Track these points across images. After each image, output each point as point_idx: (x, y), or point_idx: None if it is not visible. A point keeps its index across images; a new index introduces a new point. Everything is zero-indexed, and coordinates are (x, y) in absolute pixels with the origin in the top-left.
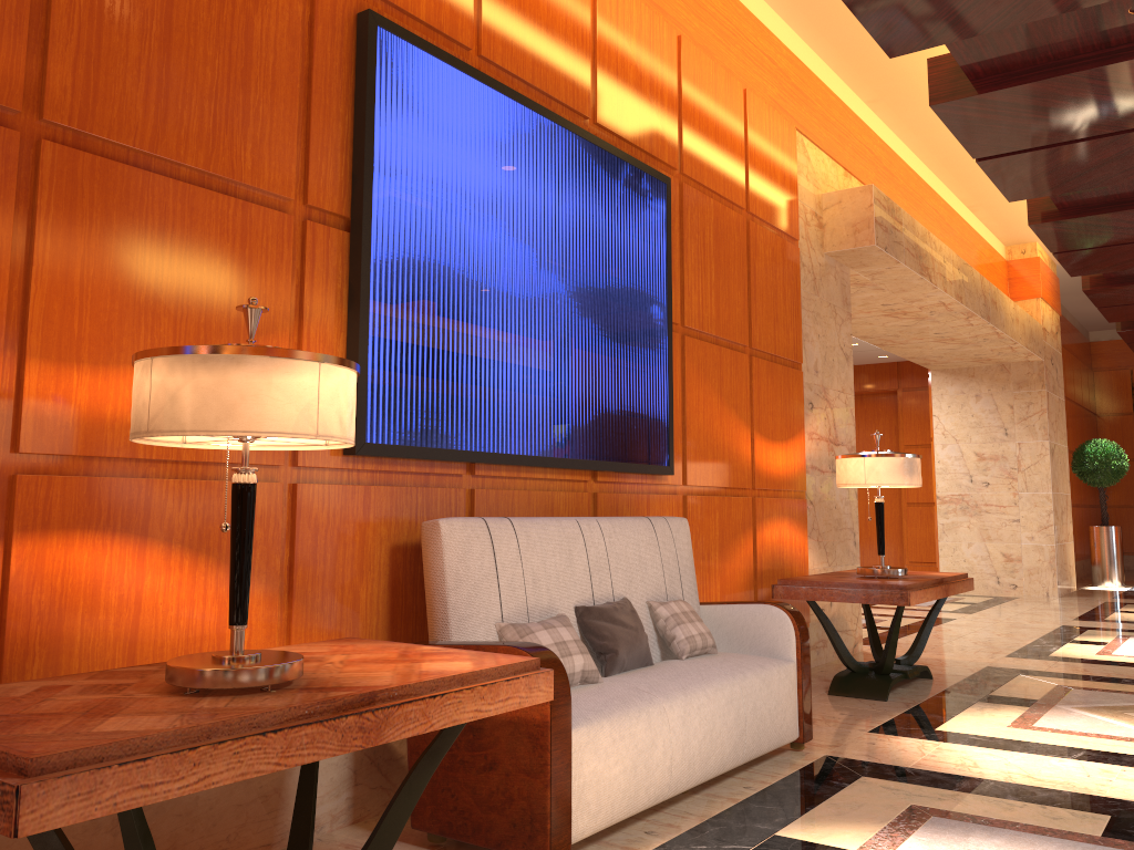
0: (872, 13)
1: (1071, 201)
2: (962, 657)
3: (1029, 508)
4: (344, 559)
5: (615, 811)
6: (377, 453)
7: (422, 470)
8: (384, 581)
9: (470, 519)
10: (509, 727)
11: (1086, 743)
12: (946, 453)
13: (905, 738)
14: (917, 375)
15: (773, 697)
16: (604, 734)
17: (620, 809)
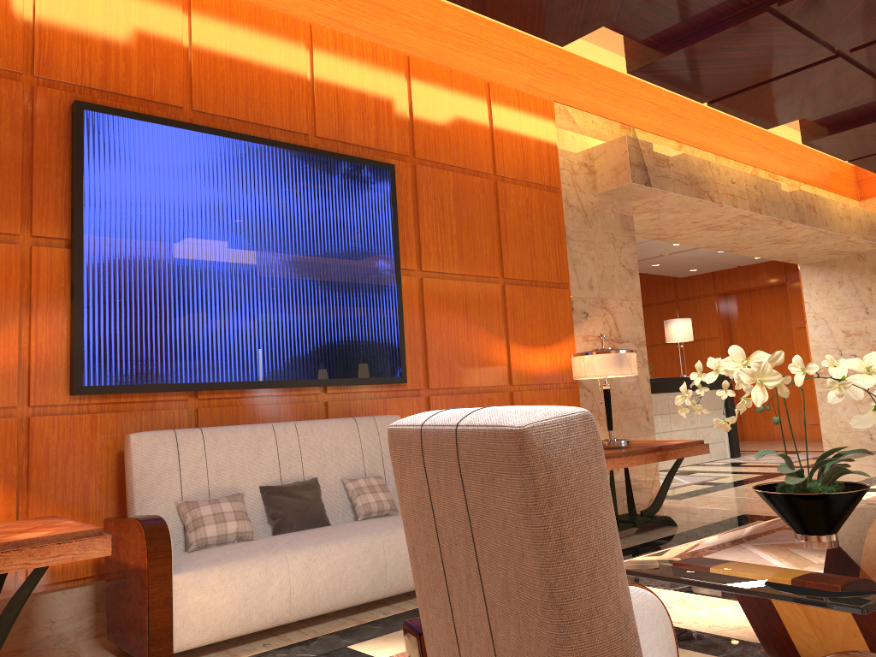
0: (517, 20)
1: (830, 120)
2: (736, 507)
3: None
4: (74, 463)
5: (224, 629)
6: (93, 392)
7: (146, 399)
8: (112, 476)
9: (160, 431)
10: (135, 573)
11: None
12: (818, 332)
13: None
14: None
15: None
16: (212, 576)
17: (231, 628)
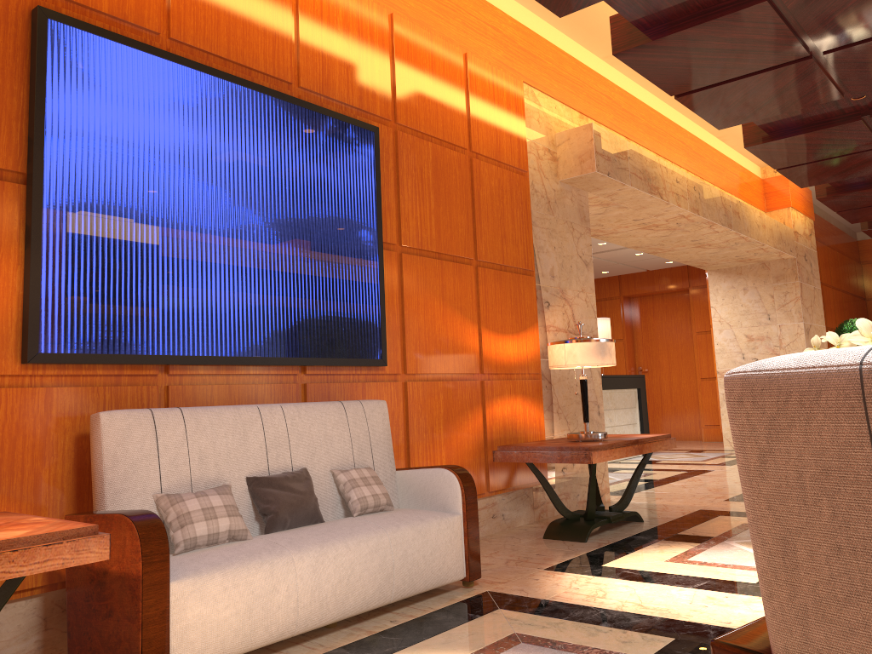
0: None
1: (775, 126)
2: (686, 503)
3: None
4: (24, 447)
5: (226, 647)
6: (51, 360)
7: (110, 373)
8: (69, 464)
9: (135, 410)
10: (120, 581)
11: (718, 573)
12: (722, 336)
13: (568, 574)
14: (703, 276)
15: (429, 545)
16: (213, 583)
17: (233, 645)
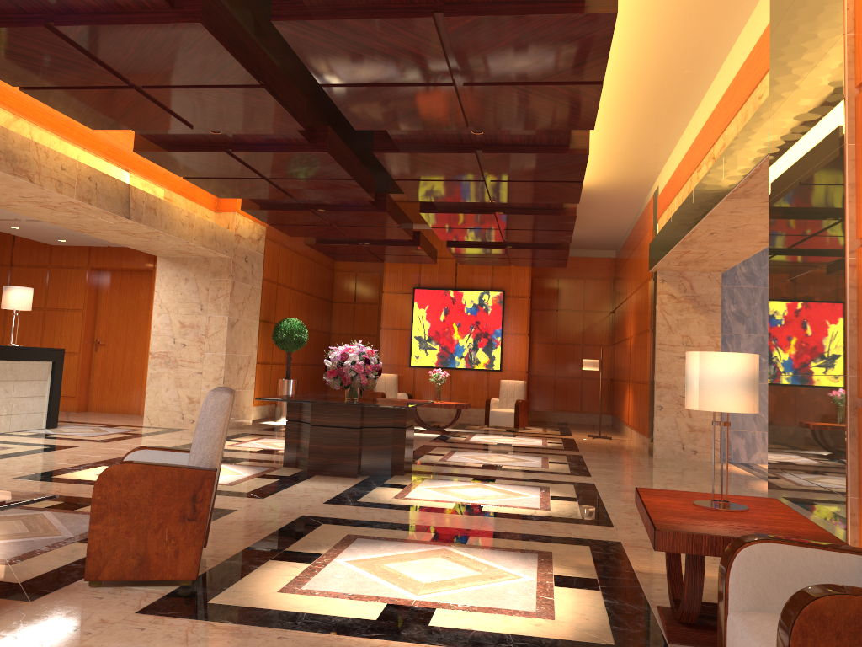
0: None
1: (157, 139)
2: None
3: (209, 364)
4: None
5: None
6: None
7: None
8: None
9: None
10: None
11: None
12: (160, 320)
13: None
14: None
15: None
16: None
17: None
